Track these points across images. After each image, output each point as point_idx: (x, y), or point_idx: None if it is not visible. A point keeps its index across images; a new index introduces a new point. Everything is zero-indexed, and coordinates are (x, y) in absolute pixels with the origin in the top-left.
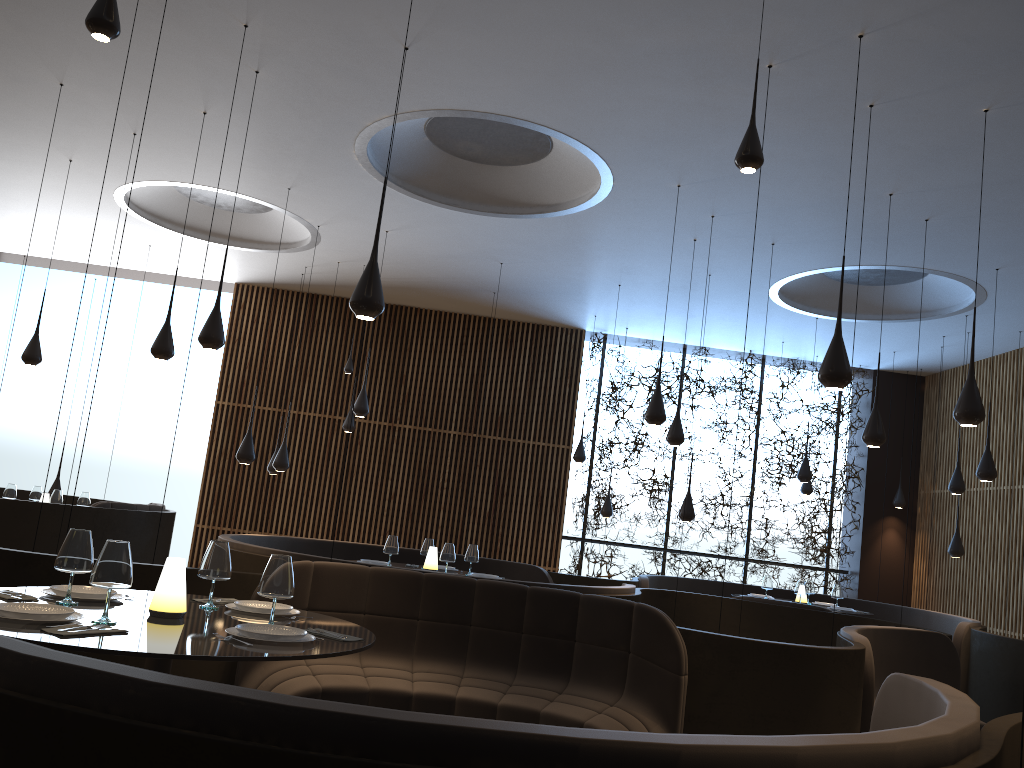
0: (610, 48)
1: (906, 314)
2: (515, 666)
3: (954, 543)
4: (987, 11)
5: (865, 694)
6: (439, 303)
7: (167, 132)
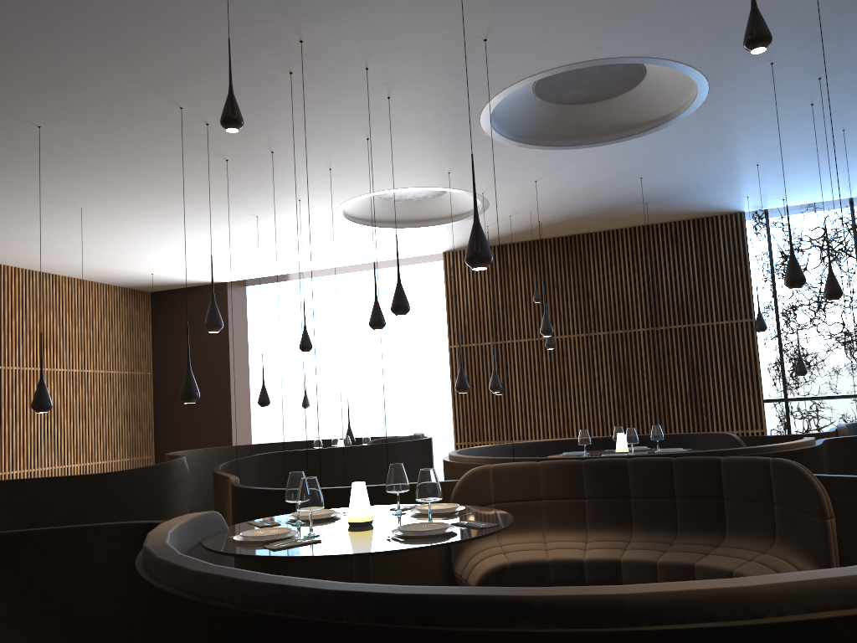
0: None
1: None
2: (675, 527)
3: None
4: None
5: None
6: (604, 224)
7: (349, 160)
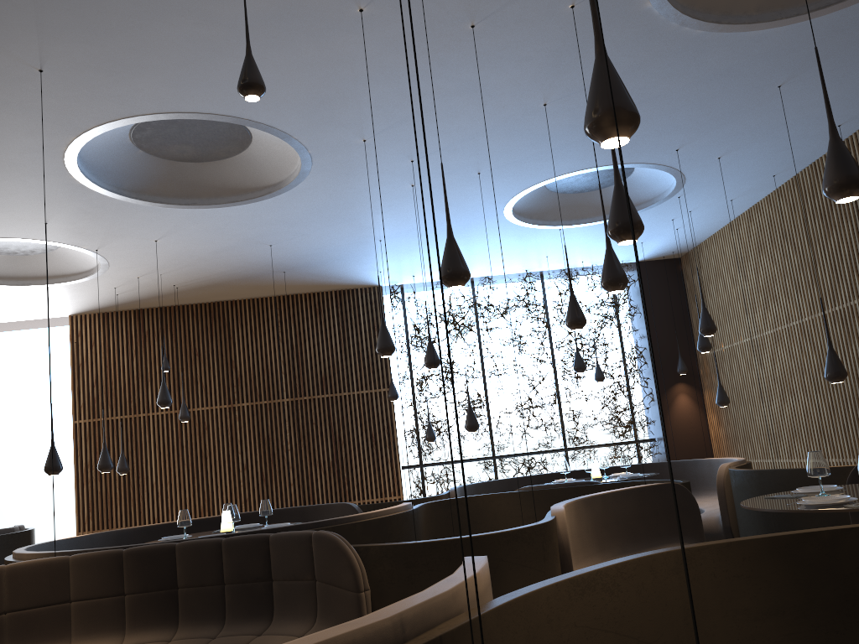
0: (213, 27)
1: None
2: (223, 617)
3: (719, 395)
4: None
5: (564, 563)
6: (247, 292)
7: None
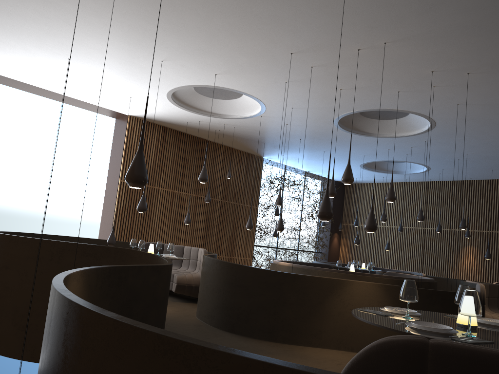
0: None
1: (386, 171)
2: (497, 307)
3: (388, 246)
4: None
5: None
6: (224, 141)
7: (303, 86)
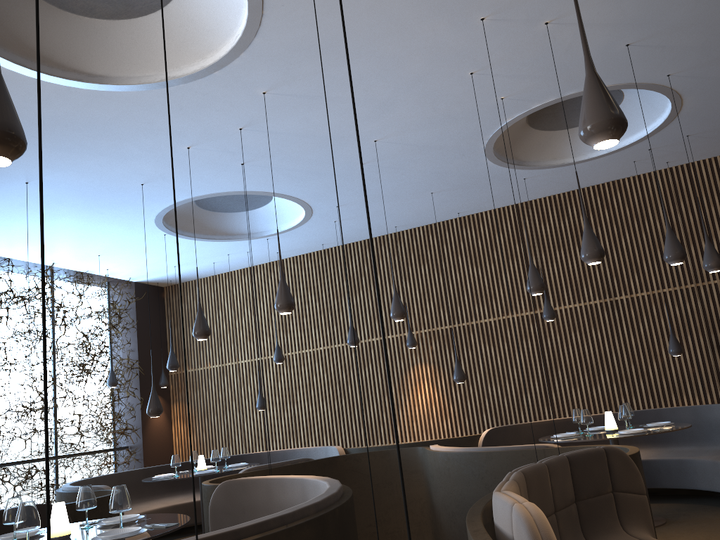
0: None
1: (226, 236)
2: None
3: (261, 400)
4: (598, 38)
5: None
6: None
7: None
